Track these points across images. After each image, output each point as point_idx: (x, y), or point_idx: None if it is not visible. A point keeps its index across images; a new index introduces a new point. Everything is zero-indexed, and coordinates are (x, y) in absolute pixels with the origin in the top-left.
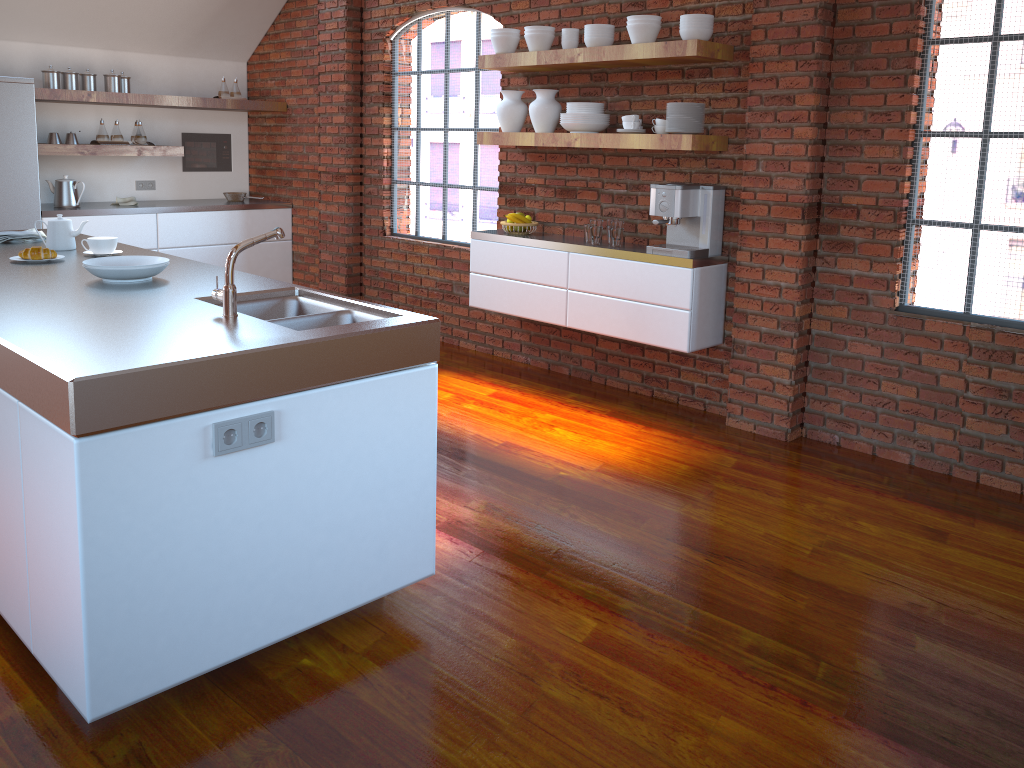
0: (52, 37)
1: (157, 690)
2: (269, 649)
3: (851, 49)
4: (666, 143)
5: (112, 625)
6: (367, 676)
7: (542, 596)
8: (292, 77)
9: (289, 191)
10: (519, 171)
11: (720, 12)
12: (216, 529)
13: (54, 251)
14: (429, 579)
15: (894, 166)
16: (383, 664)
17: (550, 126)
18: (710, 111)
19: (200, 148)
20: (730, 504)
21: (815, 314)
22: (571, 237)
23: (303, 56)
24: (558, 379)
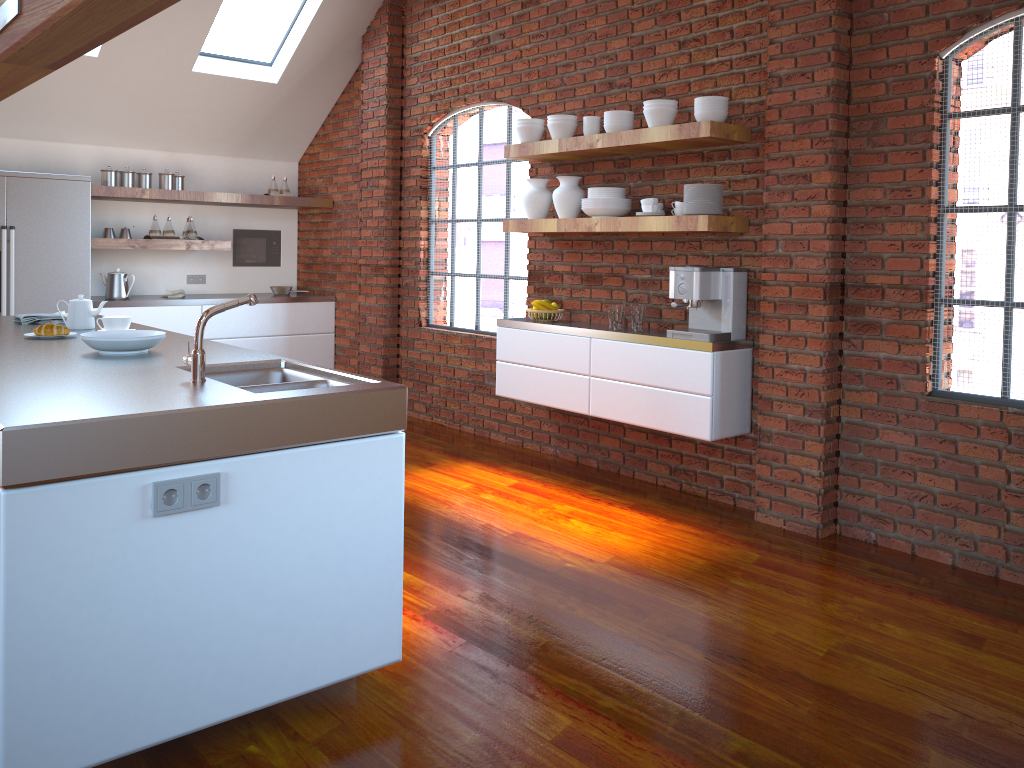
0: (114, 139)
1: (80, 767)
2: (218, 734)
3: (867, 126)
4: (683, 224)
5: (33, 691)
6: (312, 766)
7: (519, 690)
8: (338, 175)
9: (333, 285)
10: (547, 259)
11: (737, 95)
12: (153, 595)
13: (67, 328)
14: (403, 668)
15: (917, 243)
16: (332, 754)
17: (573, 212)
18: (730, 193)
19: (250, 244)
20: (744, 601)
21: (844, 400)
22: (596, 324)
23: (349, 154)
24: (585, 471)
